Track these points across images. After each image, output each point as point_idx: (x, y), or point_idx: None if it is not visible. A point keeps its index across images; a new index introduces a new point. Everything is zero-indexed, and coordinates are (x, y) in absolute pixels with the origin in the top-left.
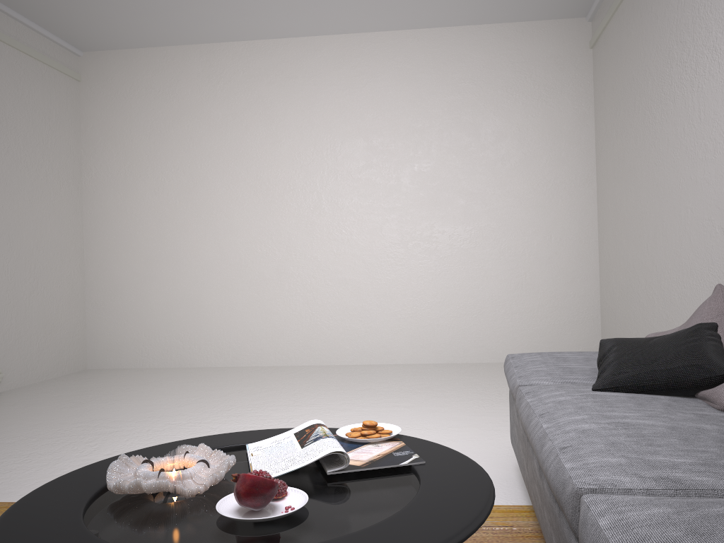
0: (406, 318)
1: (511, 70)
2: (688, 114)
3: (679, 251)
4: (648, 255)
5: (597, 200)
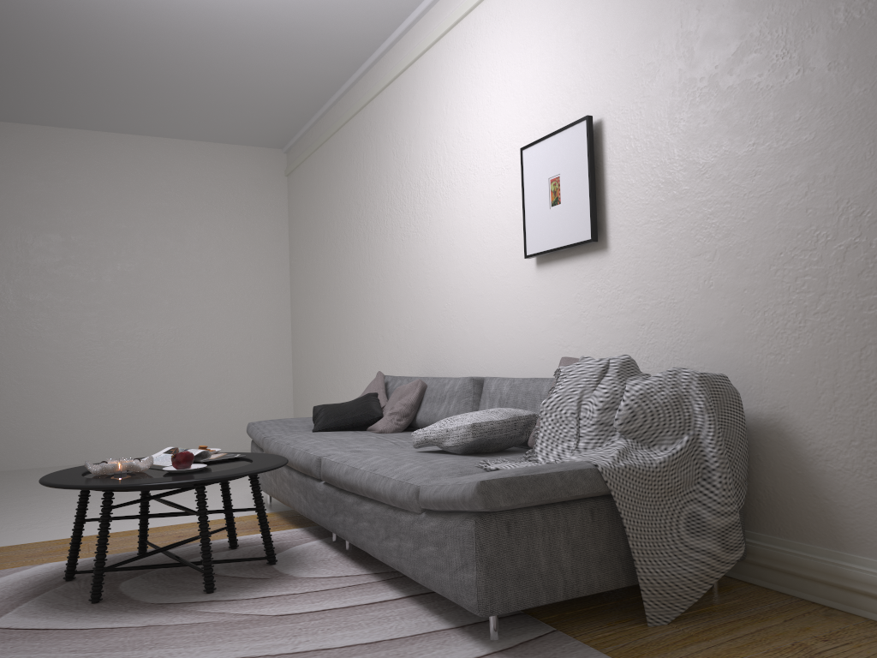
0: (106, 416)
1: (216, 185)
2: (362, 255)
3: (356, 351)
4: (335, 354)
5: (291, 306)
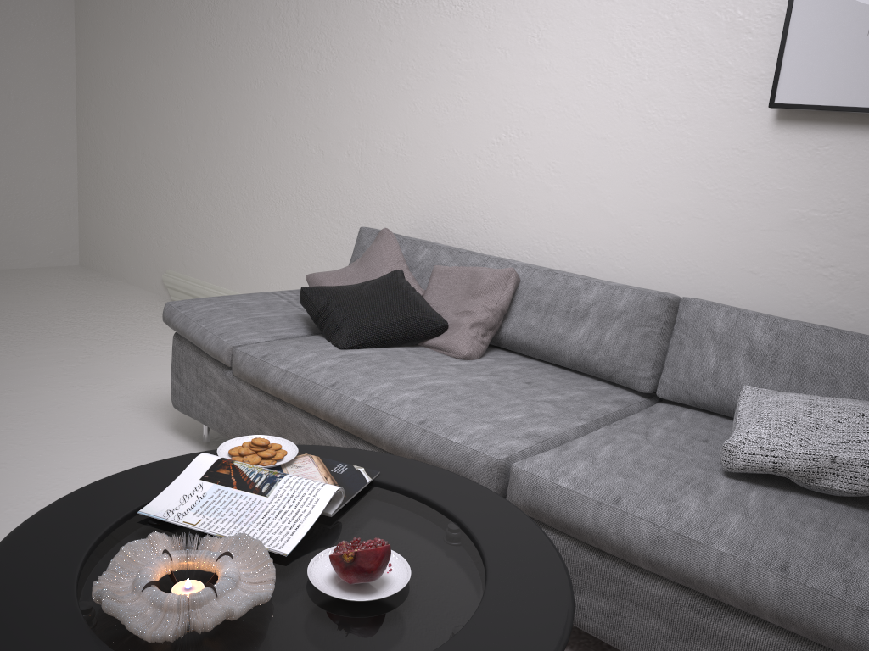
0: None
1: None
2: (278, 7)
3: (248, 159)
4: (190, 152)
5: (77, 54)
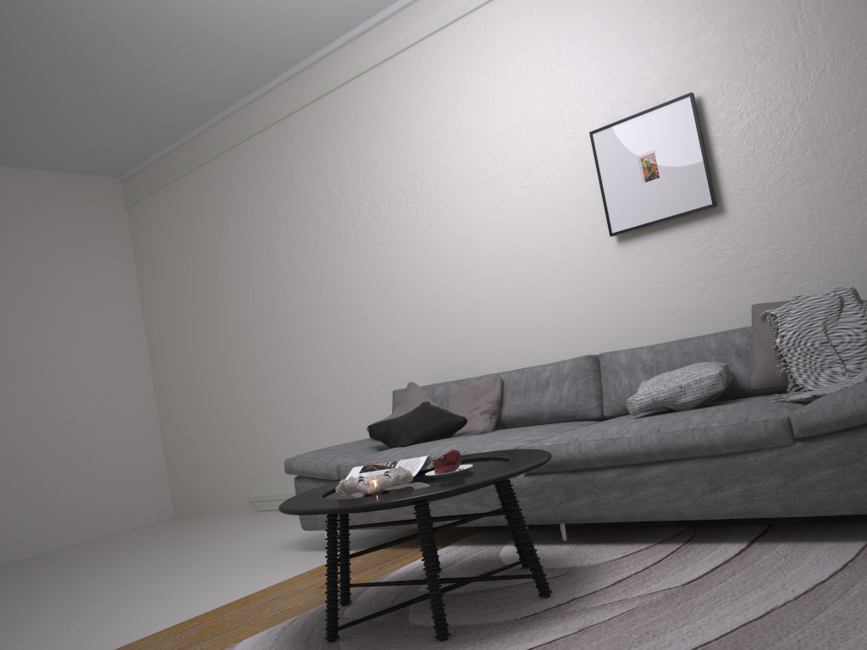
0: None
1: (46, 220)
2: (299, 276)
3: (299, 382)
4: (253, 394)
5: (151, 355)
